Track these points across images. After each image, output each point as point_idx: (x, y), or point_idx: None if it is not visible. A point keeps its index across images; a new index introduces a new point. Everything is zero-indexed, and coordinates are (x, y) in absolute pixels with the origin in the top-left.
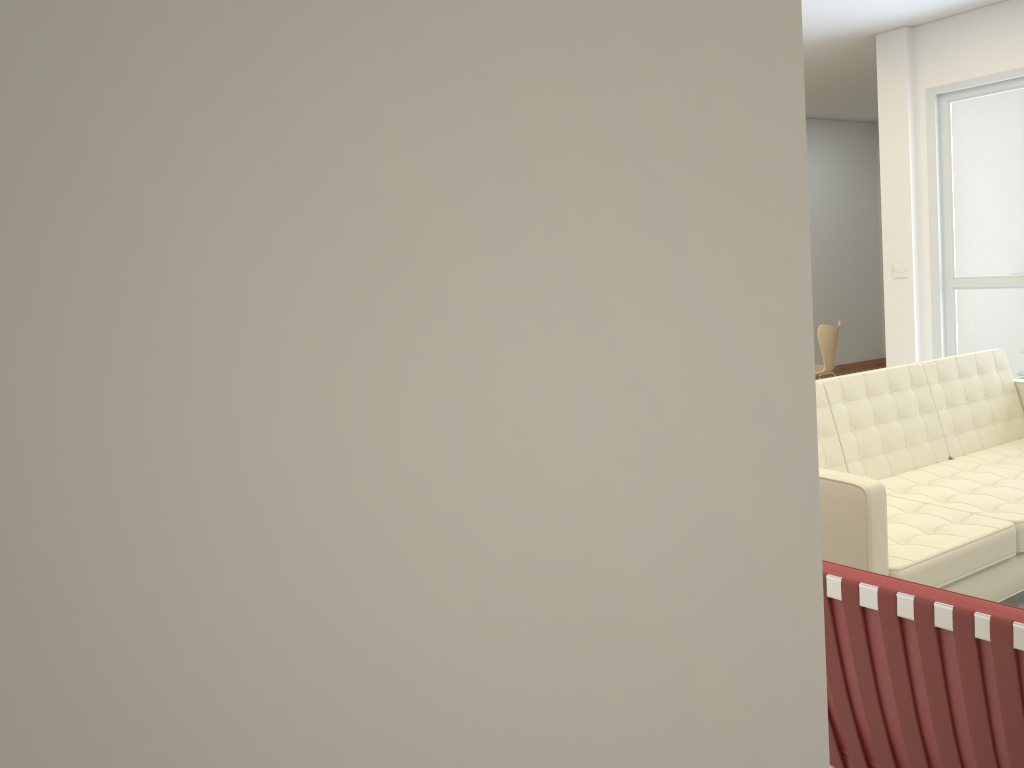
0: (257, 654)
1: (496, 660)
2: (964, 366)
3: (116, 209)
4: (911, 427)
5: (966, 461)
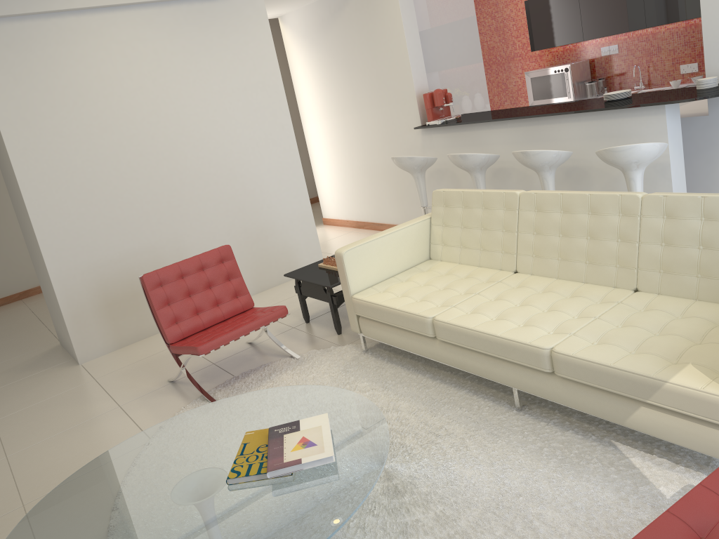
0: (20, 207)
1: (23, 212)
2: (714, 208)
3: (12, 186)
4: (595, 249)
5: (628, 296)
